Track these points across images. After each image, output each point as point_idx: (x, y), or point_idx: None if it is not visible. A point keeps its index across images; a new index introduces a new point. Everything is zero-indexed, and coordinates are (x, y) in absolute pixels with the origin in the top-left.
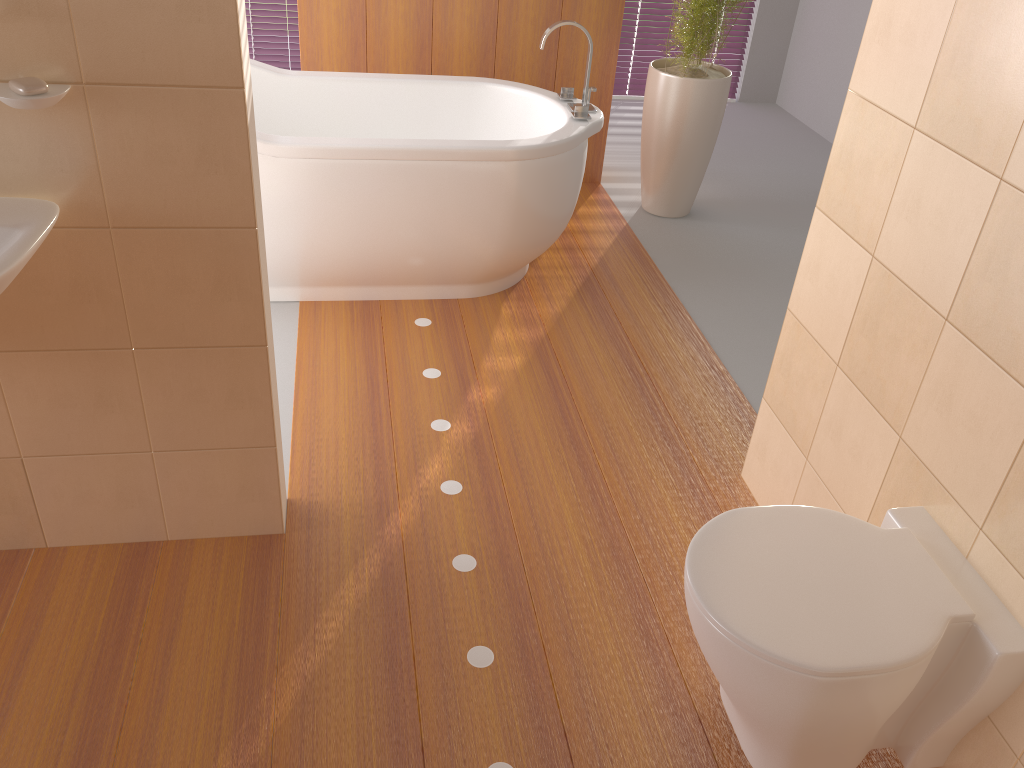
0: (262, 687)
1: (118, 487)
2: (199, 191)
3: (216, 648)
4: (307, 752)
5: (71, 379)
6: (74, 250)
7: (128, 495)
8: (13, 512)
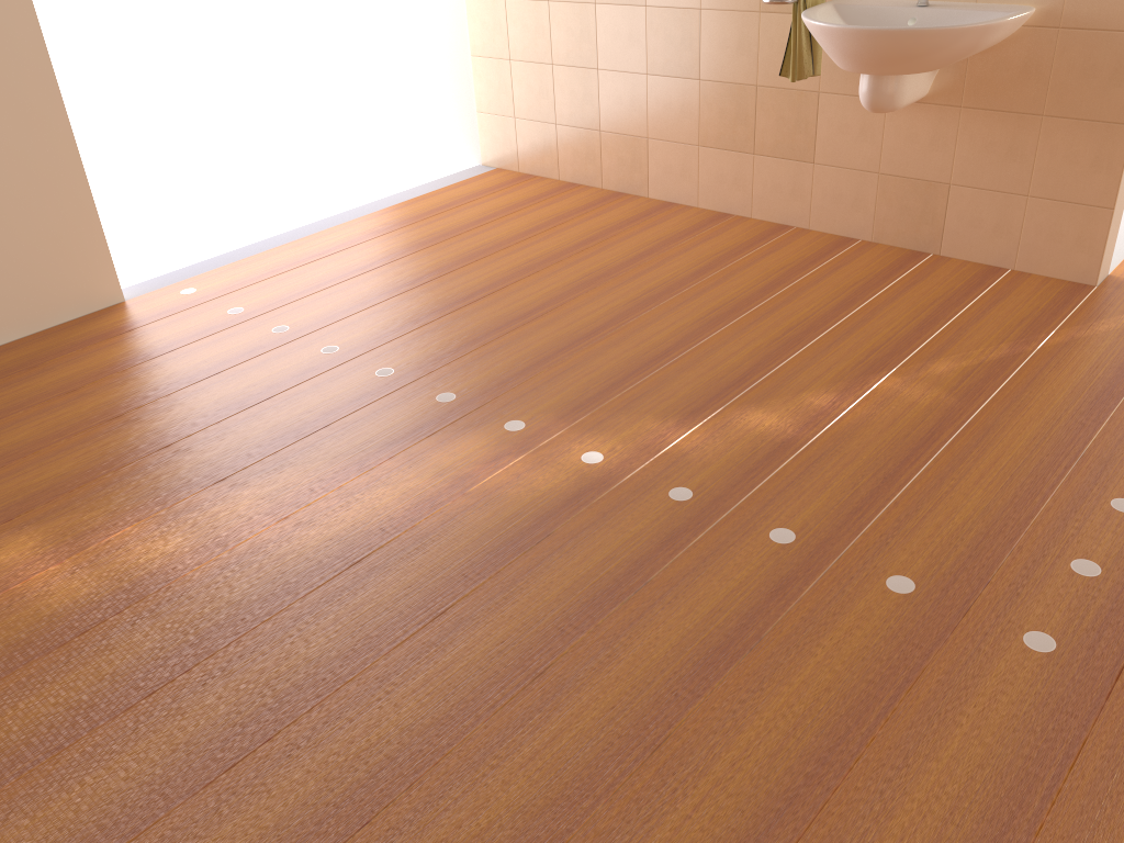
0: (1041, 332)
1: (997, 219)
2: (1123, 4)
3: (1021, 313)
4: (1056, 359)
5: (998, 133)
6: (1032, 42)
7: (1001, 227)
8: (930, 224)
